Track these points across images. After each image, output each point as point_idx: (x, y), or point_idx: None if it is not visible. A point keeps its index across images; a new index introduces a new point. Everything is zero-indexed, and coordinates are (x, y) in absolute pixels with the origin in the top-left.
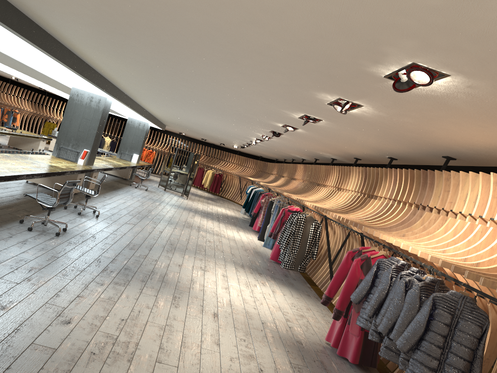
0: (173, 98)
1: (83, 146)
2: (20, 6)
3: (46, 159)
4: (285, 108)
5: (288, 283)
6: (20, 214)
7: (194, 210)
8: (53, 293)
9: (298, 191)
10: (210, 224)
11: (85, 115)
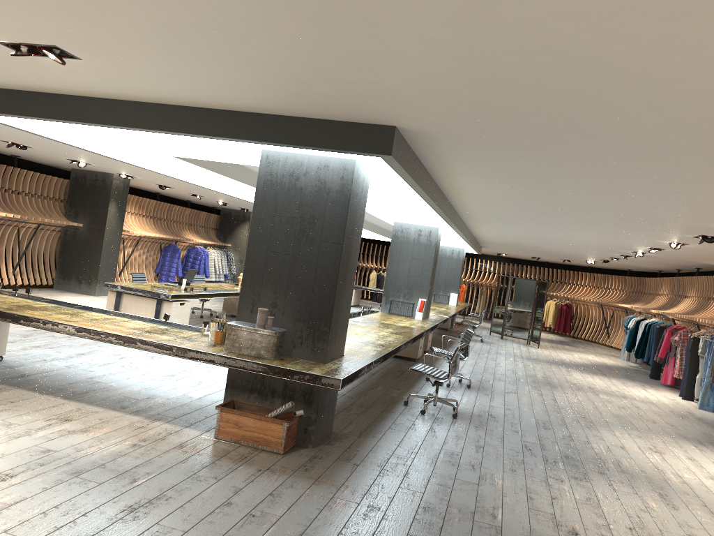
0: (547, 215)
1: (417, 295)
2: (421, 149)
3: (384, 318)
4: None
5: None
6: (394, 394)
7: (562, 363)
8: (523, 495)
9: None
10: (599, 381)
11: (414, 255)
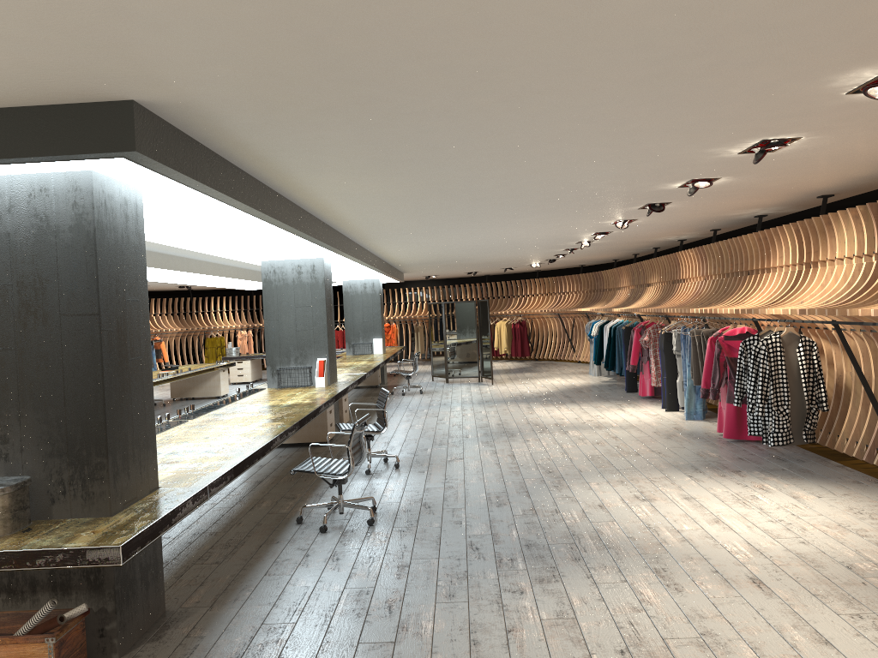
0: (454, 213)
1: (313, 354)
2: (211, 138)
3: (269, 397)
4: (721, 141)
5: (800, 472)
6: (286, 508)
7: (522, 398)
8: (464, 641)
9: (709, 298)
10: (568, 412)
11: (298, 301)
